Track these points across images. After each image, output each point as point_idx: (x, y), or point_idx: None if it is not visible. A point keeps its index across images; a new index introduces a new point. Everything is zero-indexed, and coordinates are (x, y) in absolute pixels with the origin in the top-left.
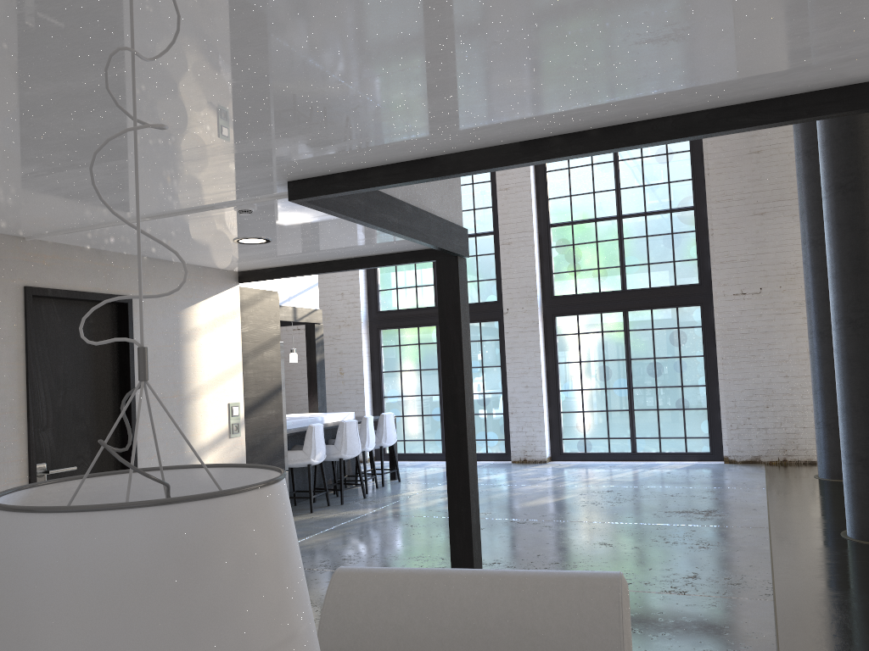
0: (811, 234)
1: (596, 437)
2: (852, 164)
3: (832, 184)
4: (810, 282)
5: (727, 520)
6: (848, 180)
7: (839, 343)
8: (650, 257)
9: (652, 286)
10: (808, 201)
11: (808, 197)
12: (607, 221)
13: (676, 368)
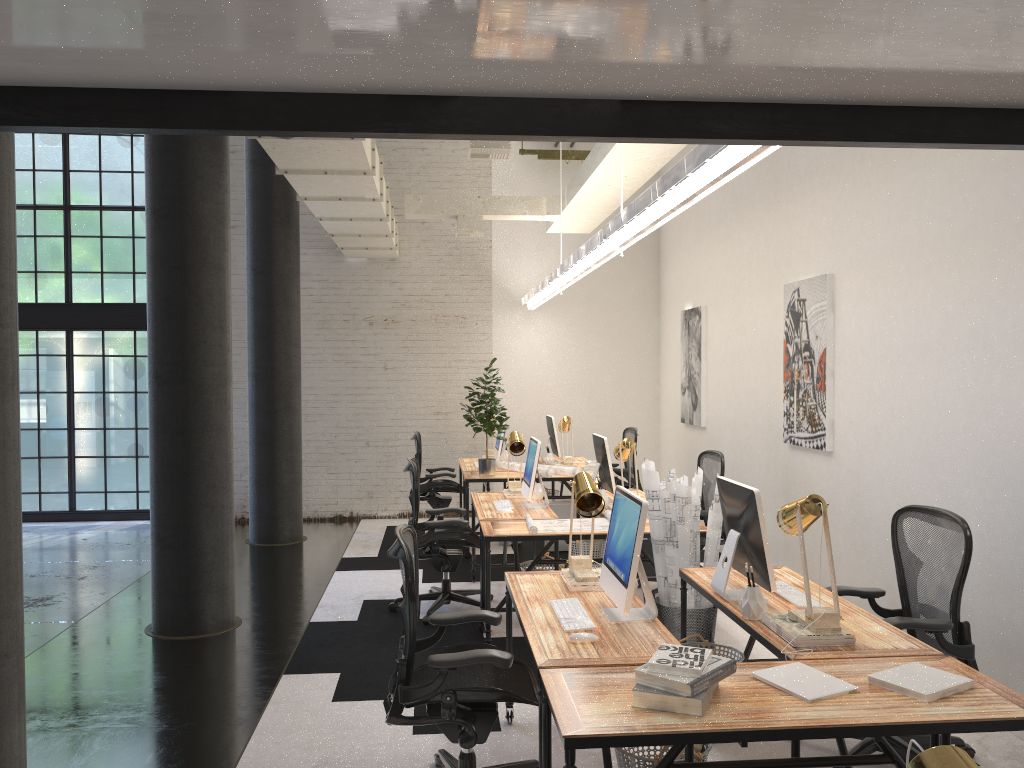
0: (253, 259)
1: (23, 492)
2: (167, 185)
3: (149, 207)
4: (249, 316)
5: (44, 612)
6: (162, 205)
7: (149, 401)
8: (105, 264)
9: (105, 301)
10: (251, 220)
11: (252, 215)
12: (50, 211)
13: (131, 406)
